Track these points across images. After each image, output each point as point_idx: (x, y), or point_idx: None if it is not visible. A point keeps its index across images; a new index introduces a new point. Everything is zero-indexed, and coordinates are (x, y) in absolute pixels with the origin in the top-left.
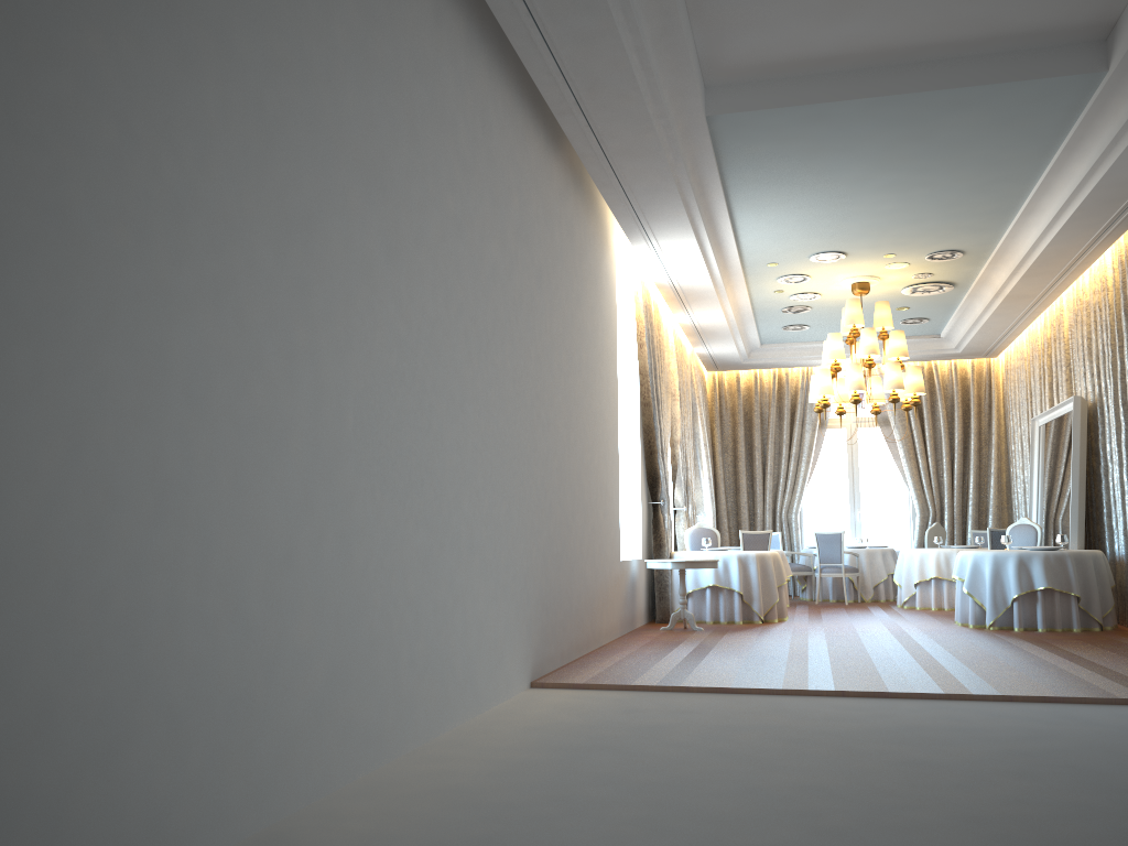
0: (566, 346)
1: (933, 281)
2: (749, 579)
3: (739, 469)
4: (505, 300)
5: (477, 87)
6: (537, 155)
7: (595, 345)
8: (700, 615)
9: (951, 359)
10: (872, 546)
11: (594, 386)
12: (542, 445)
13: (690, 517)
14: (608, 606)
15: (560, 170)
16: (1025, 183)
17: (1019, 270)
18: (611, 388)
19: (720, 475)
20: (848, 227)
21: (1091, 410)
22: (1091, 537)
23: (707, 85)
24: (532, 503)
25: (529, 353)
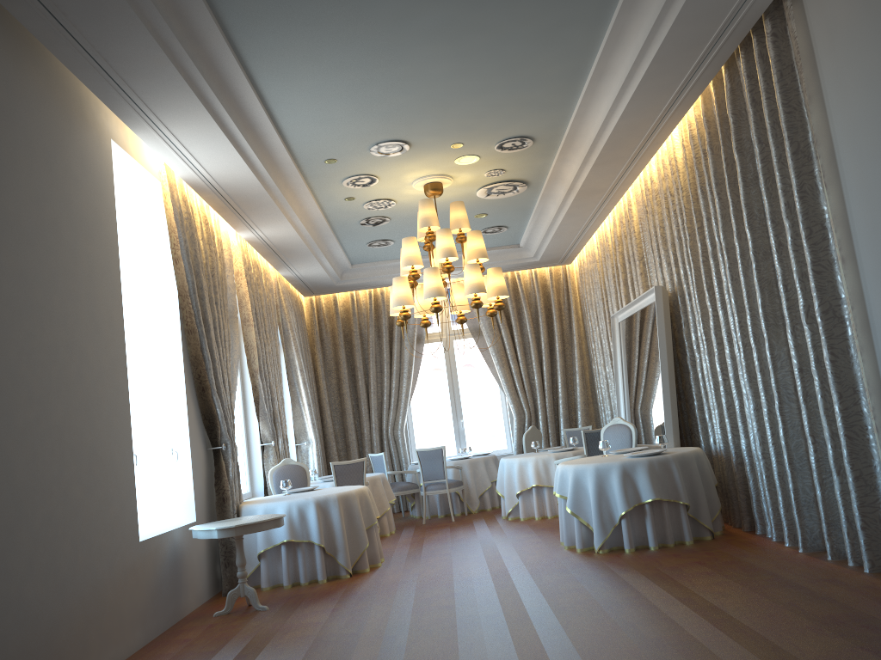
0: None
1: (507, 180)
2: (332, 527)
3: (343, 391)
4: None
5: None
6: None
7: (49, 249)
8: (277, 577)
9: (531, 268)
10: (475, 455)
11: (47, 307)
12: None
13: (280, 451)
14: (106, 619)
15: None
16: (594, 29)
17: (590, 157)
18: (105, 311)
19: (325, 399)
20: (403, 102)
21: (671, 300)
22: (681, 430)
23: None
24: None
25: None
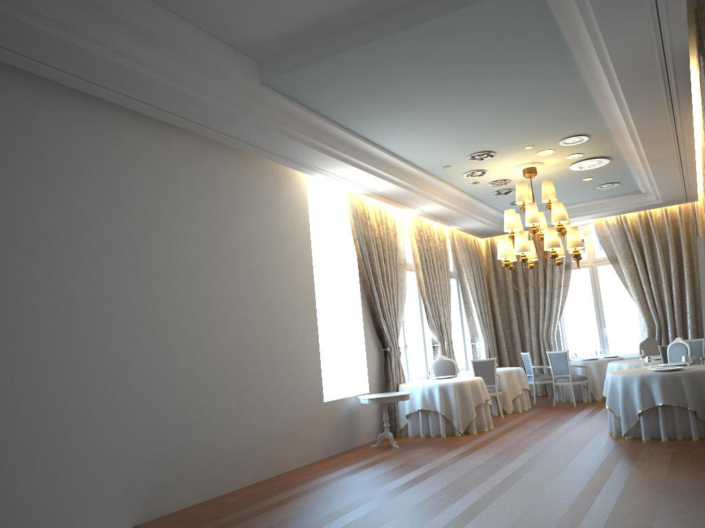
0: (204, 264)
1: (588, 158)
2: (450, 403)
3: (510, 306)
4: (71, 251)
5: (8, 106)
6: (137, 136)
7: (265, 254)
8: (418, 430)
9: (661, 207)
10: (605, 357)
11: (264, 283)
12: (154, 345)
13: (445, 350)
14: (300, 440)
15: (187, 139)
16: (575, 79)
17: (638, 141)
18: (301, 279)
19: (497, 311)
20: (471, 134)
21: None
22: None
23: (259, 60)
24: (134, 392)
25: (124, 282)
